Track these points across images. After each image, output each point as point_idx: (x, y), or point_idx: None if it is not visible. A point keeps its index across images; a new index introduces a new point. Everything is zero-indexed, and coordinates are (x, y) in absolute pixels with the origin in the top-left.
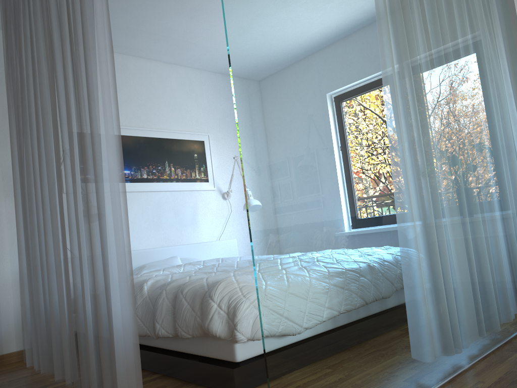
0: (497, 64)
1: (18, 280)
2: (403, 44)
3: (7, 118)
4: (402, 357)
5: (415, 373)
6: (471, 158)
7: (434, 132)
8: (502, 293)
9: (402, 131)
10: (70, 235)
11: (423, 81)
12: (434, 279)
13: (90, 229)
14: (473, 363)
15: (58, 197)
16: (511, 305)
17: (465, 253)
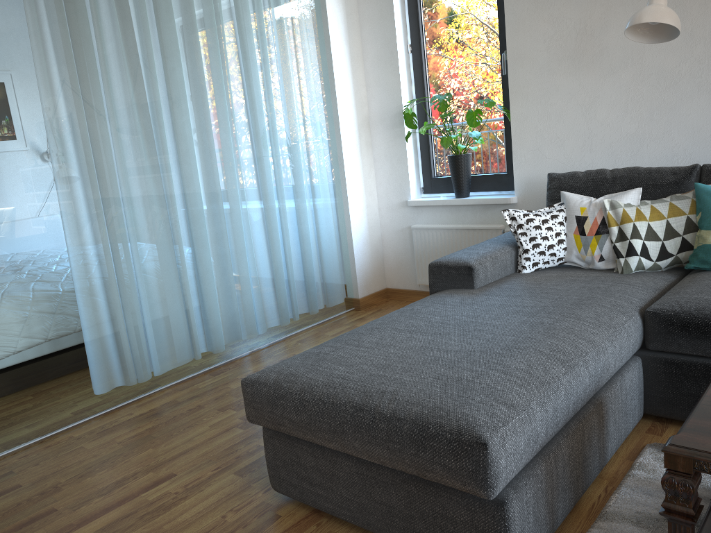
0: (270, 41)
1: None
2: (49, 56)
3: None
4: (21, 402)
5: (45, 413)
6: (188, 174)
7: (108, 156)
8: (228, 314)
9: (38, 166)
10: None
11: (91, 96)
12: (91, 319)
13: None
14: (160, 390)
15: None
16: (246, 324)
17: (158, 283)
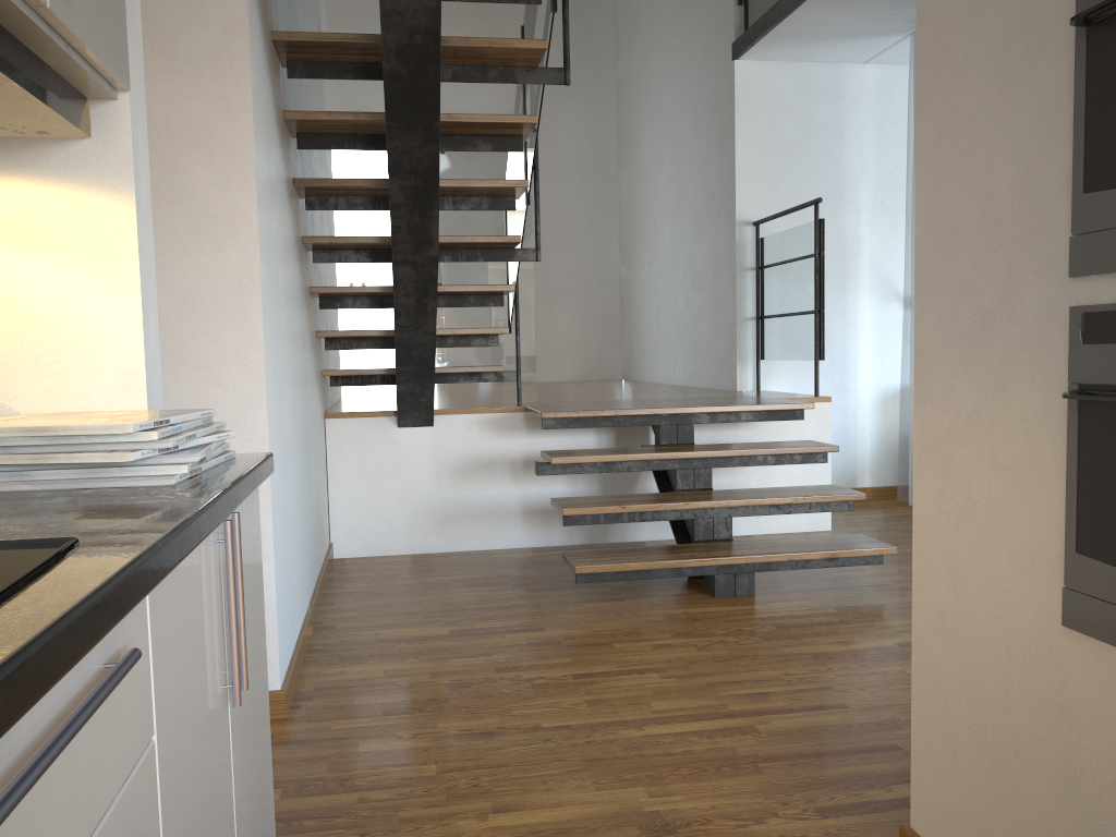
0: None
1: (877, 402)
2: None
3: (879, 190)
4: None
5: None
6: None
7: None
8: None
9: None
10: None
11: None
12: None
13: None
14: None
15: None
16: None
17: None
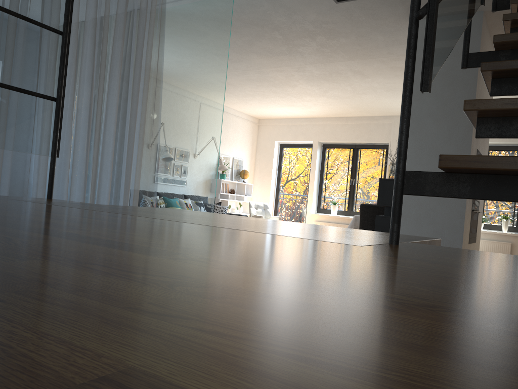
0: None
1: None
2: None
3: None
4: None
5: None
6: None
7: None
8: None
9: None
10: (93, 178)
11: None
12: None
13: (128, 181)
14: None
15: (87, 144)
16: None
17: None
